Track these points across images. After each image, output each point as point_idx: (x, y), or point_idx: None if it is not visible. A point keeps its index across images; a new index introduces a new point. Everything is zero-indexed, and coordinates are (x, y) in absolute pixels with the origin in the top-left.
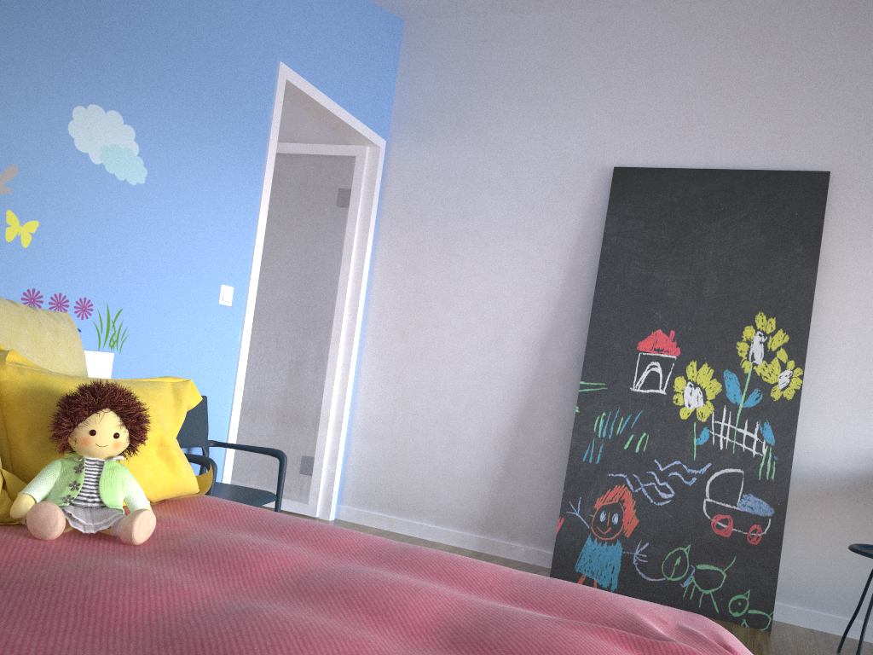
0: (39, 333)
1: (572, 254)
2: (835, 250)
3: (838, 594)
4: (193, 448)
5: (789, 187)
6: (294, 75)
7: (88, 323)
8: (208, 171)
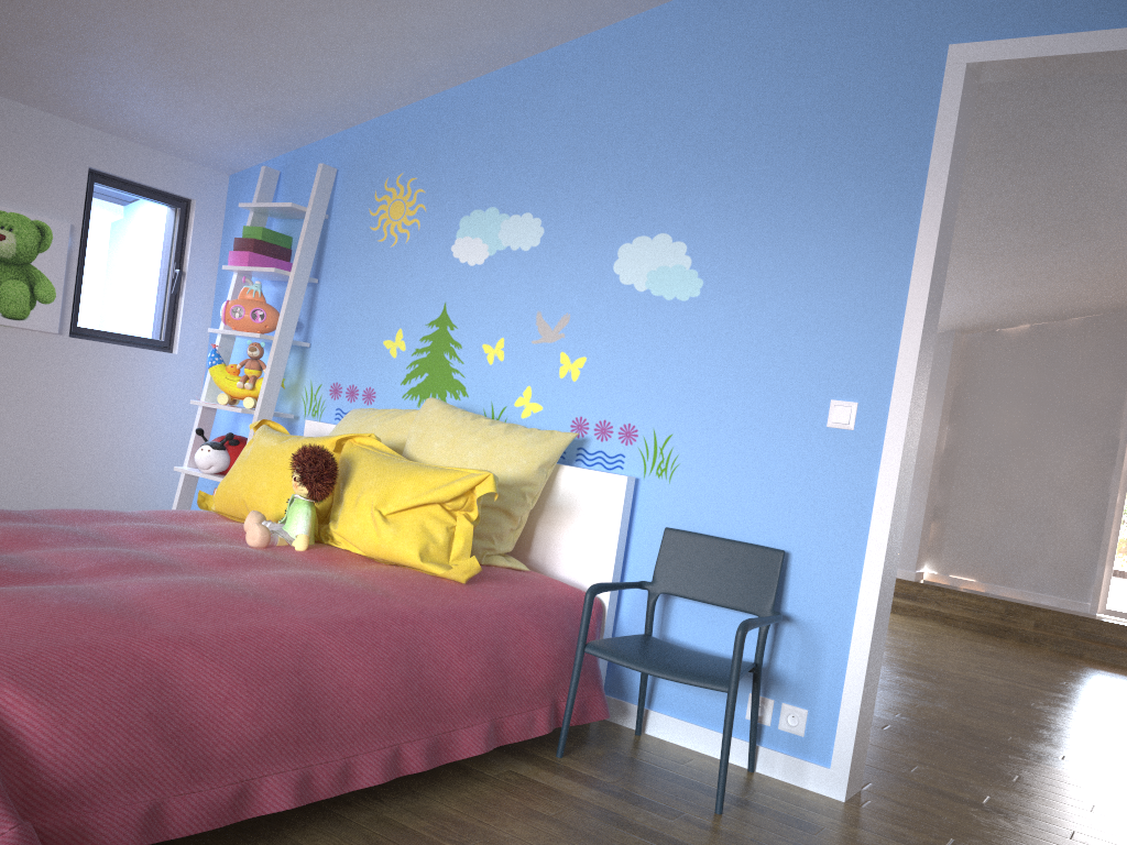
0: (464, 437)
1: None
2: None
3: None
4: (784, 624)
5: None
6: (990, 46)
7: (632, 449)
8: (799, 255)
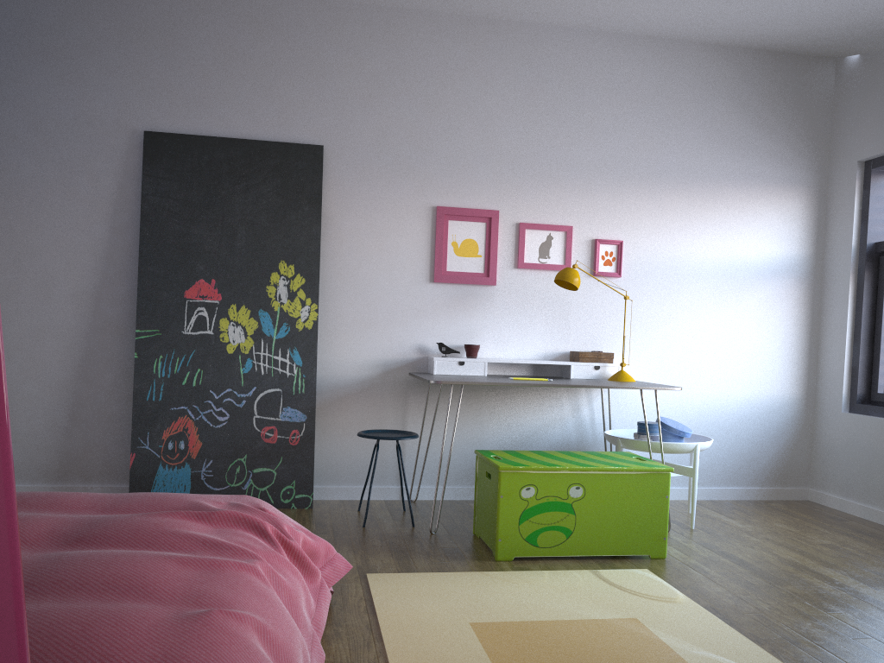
0: None
1: (113, 212)
2: (333, 209)
3: (358, 470)
4: None
5: (295, 157)
6: None
7: None
8: None
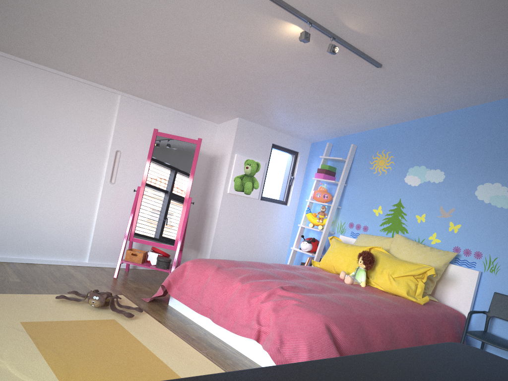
0: (414, 251)
1: None
2: None
3: None
4: None
5: None
6: None
7: (479, 261)
8: None
